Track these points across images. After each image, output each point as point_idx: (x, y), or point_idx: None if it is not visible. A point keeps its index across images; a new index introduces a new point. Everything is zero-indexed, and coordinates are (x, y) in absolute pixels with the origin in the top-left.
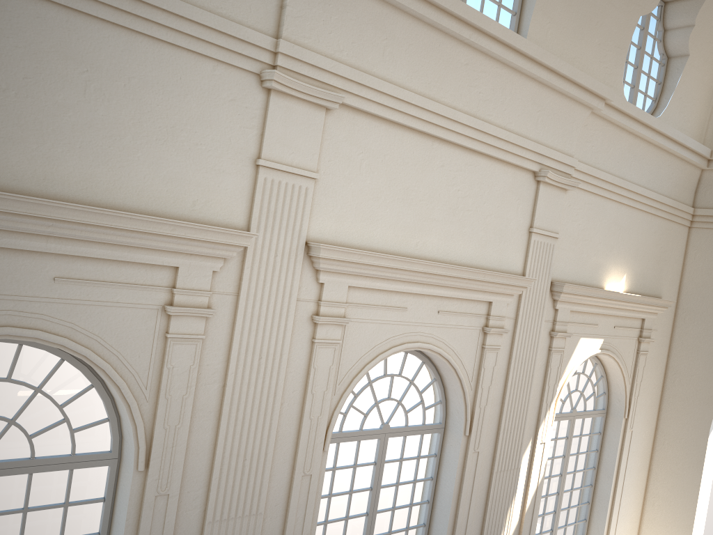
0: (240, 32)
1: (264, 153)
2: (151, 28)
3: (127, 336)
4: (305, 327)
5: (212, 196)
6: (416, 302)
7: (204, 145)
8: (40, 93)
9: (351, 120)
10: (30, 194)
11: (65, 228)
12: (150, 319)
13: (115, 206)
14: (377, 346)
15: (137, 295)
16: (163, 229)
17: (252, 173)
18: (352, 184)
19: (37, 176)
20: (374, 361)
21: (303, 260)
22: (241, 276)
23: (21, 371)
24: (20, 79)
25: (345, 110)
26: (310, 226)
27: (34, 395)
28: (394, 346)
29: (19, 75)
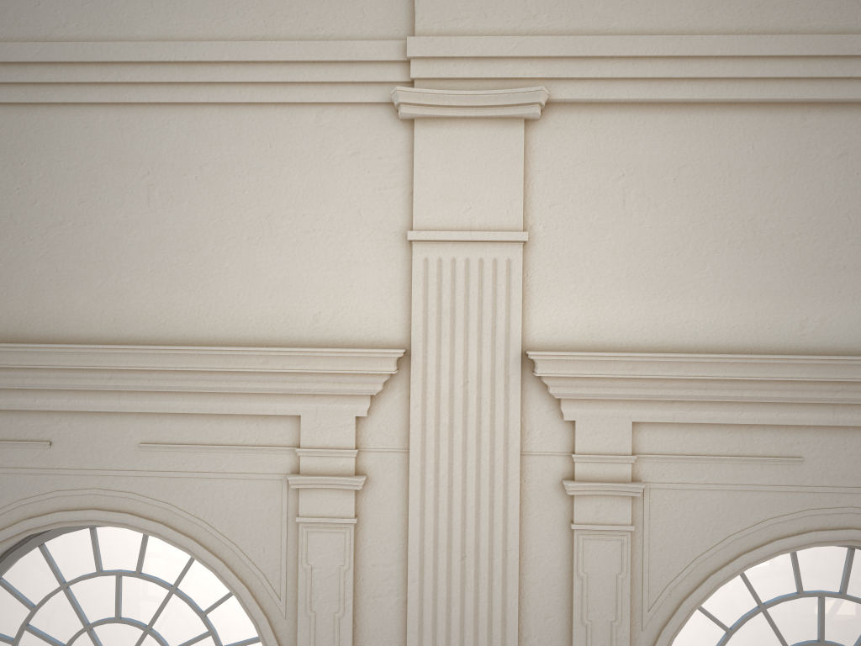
0: (343, 51)
1: (416, 220)
2: (218, 92)
3: (243, 520)
4: (551, 501)
5: (343, 302)
6: (825, 444)
7: (319, 230)
8: (99, 216)
9: (587, 126)
10: (101, 341)
11: (128, 378)
12: (273, 495)
13: (204, 340)
14: (732, 537)
15: (249, 460)
16: (249, 363)
17: (405, 255)
18: (611, 236)
19: (107, 317)
20: (730, 567)
21: (526, 384)
22: (410, 420)
23: (170, 562)
24: (75, 205)
25: (569, 112)
26: (532, 324)
27: (167, 596)
28: (781, 537)
29: (74, 201)
